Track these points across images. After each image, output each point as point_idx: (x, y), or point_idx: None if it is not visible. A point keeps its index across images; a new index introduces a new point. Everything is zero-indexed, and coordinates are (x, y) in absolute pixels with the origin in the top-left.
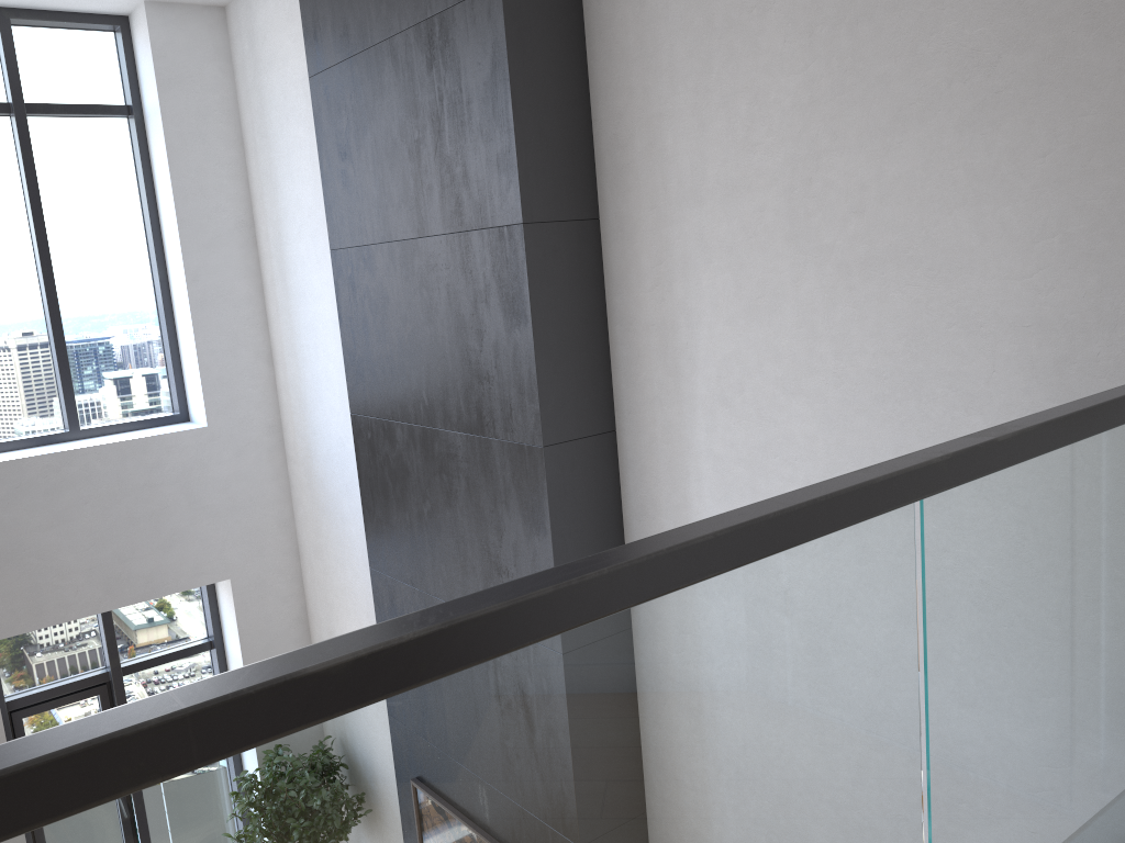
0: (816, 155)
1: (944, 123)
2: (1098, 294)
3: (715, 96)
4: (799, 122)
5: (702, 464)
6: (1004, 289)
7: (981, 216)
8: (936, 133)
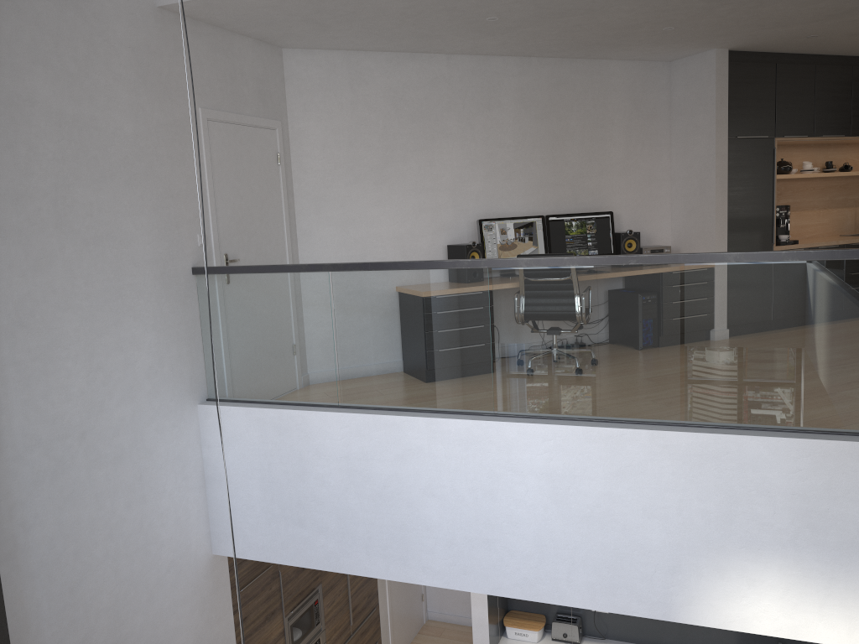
0: (68, 185)
1: (119, 182)
2: (168, 248)
3: (3, 140)
4: (57, 167)
5: (7, 372)
6: (145, 248)
7: (135, 220)
8: (117, 185)
